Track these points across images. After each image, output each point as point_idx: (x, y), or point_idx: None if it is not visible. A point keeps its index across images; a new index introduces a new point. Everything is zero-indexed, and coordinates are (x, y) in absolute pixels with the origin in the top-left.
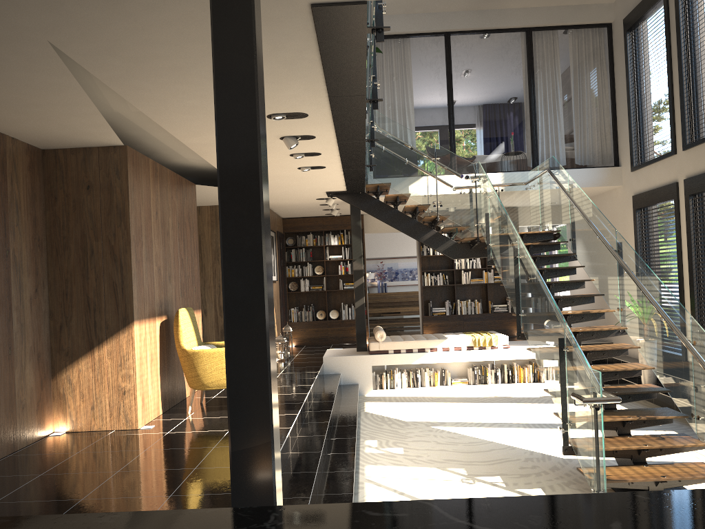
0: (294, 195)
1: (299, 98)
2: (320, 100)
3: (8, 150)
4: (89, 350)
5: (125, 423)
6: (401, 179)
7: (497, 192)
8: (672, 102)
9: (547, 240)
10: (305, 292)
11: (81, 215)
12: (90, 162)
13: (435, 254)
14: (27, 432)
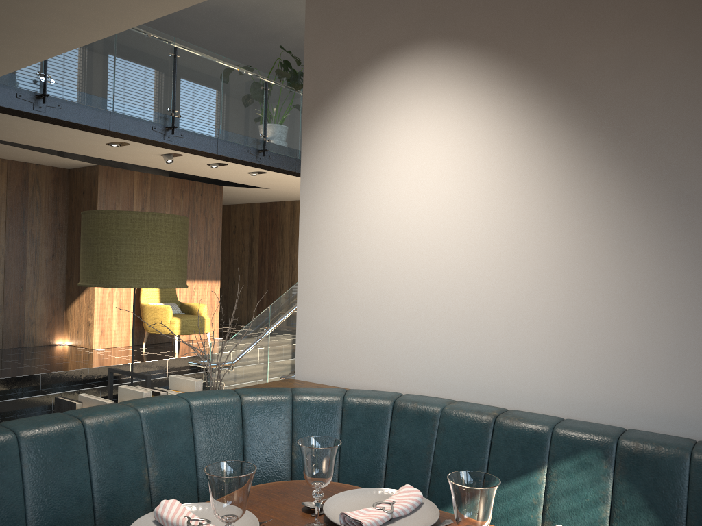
0: None
1: (89, 135)
2: (103, 135)
3: (31, 172)
4: (78, 295)
5: (88, 344)
6: None
7: None
8: None
9: None
10: None
11: (80, 210)
12: (85, 176)
13: None
14: (35, 338)
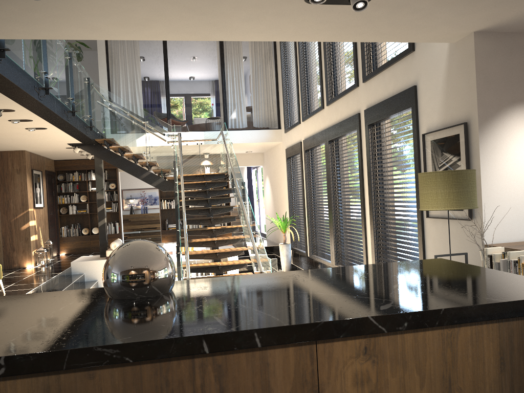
0: (44, 145)
1: None
2: None
3: None
4: None
5: None
6: (121, 136)
7: (198, 145)
8: (298, 90)
9: (225, 178)
10: (73, 214)
11: None
12: None
13: None
14: None
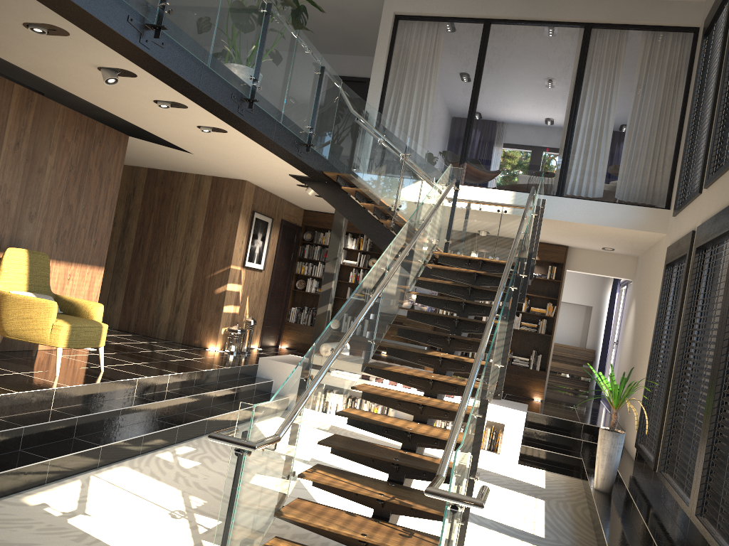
0: (262, 173)
1: None
2: (40, 5)
3: None
4: None
5: None
6: (362, 172)
7: (499, 213)
8: (710, 123)
9: None
10: (312, 293)
11: None
12: None
13: None
14: None
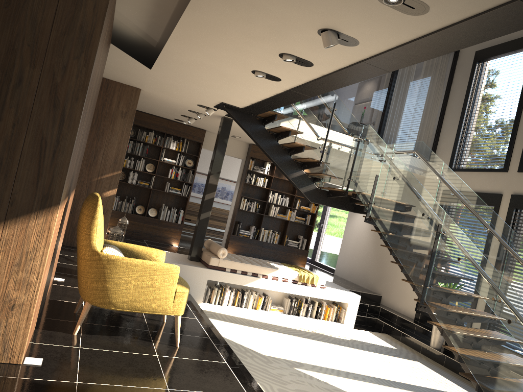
0: (186, 93)
1: None
2: (490, 0)
3: None
4: None
5: (1, 353)
6: (300, 116)
7: None
8: (516, 131)
9: None
10: (130, 184)
11: (17, 17)
12: None
13: (256, 184)
14: None
